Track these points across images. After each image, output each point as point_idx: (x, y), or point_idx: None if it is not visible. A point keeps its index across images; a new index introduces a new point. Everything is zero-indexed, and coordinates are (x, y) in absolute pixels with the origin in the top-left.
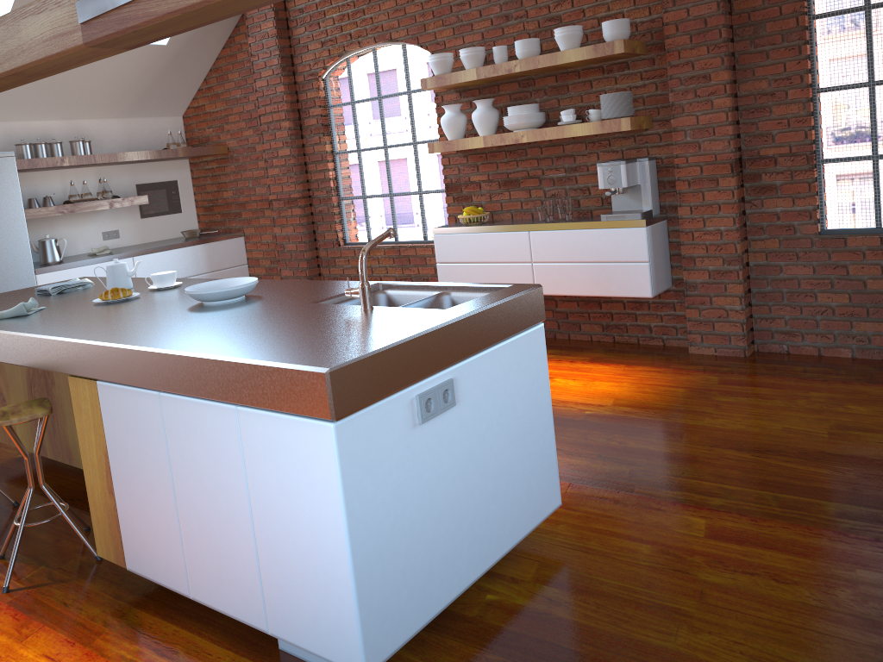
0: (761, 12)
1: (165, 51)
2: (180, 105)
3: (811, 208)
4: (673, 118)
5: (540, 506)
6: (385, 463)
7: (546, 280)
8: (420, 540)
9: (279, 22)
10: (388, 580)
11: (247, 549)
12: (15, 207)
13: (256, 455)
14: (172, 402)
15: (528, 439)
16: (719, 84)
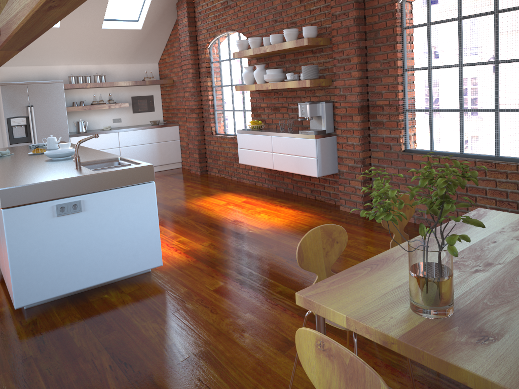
0: (378, 24)
1: (141, 32)
2: (155, 58)
3: (398, 136)
4: (335, 81)
5: (144, 263)
6: (33, 229)
7: (277, 162)
8: (54, 262)
9: (190, 19)
10: (31, 275)
11: (3, 256)
12: (62, 106)
13: None
14: None
15: (137, 232)
16: (354, 64)
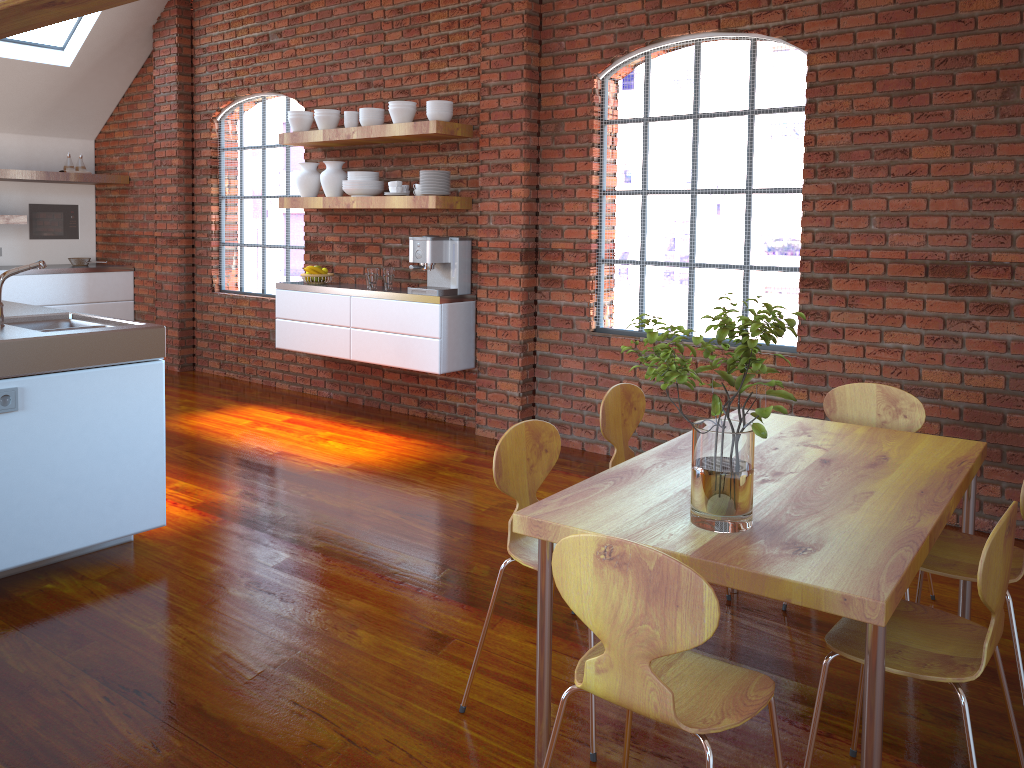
0: (562, 111)
1: (69, 73)
2: (91, 129)
3: (587, 304)
4: (481, 202)
5: (132, 520)
6: None
7: (360, 346)
8: None
9: (182, 59)
10: None
11: None
12: None
13: None
14: None
15: (123, 458)
16: (517, 175)
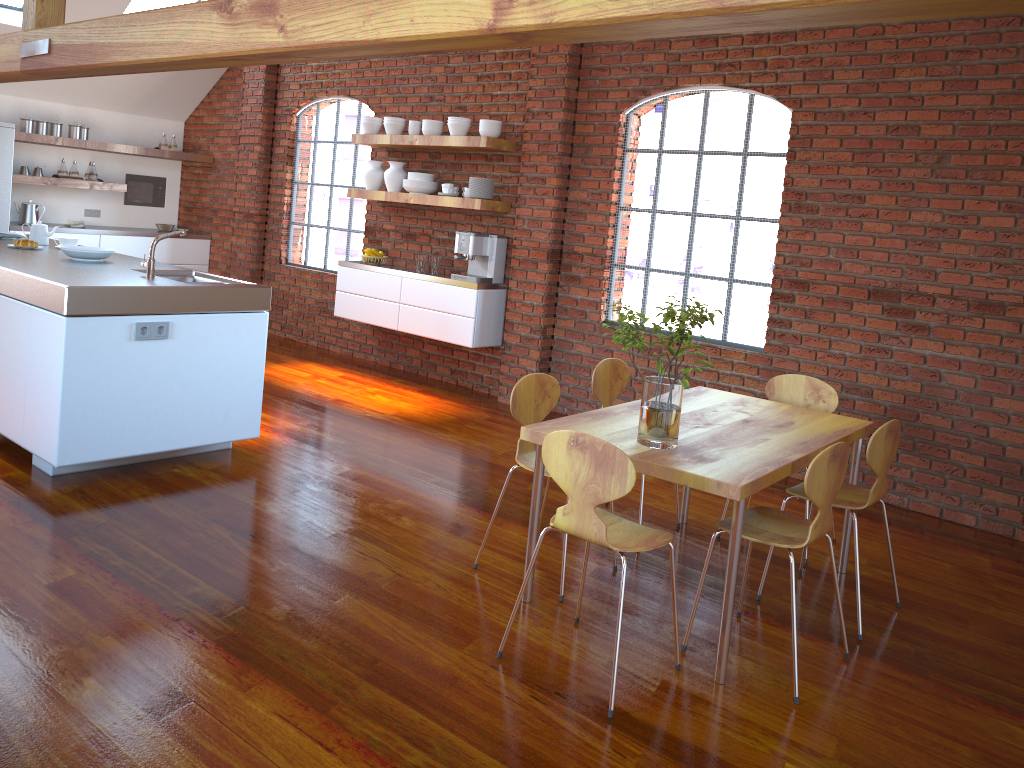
0: (592, 138)
1: None
2: (183, 112)
3: (599, 300)
4: (518, 207)
5: (236, 430)
6: (100, 353)
7: (406, 320)
8: (118, 407)
9: None
10: (87, 420)
11: (22, 394)
12: (5, 170)
13: (34, 335)
14: (5, 302)
15: (234, 382)
16: (550, 188)
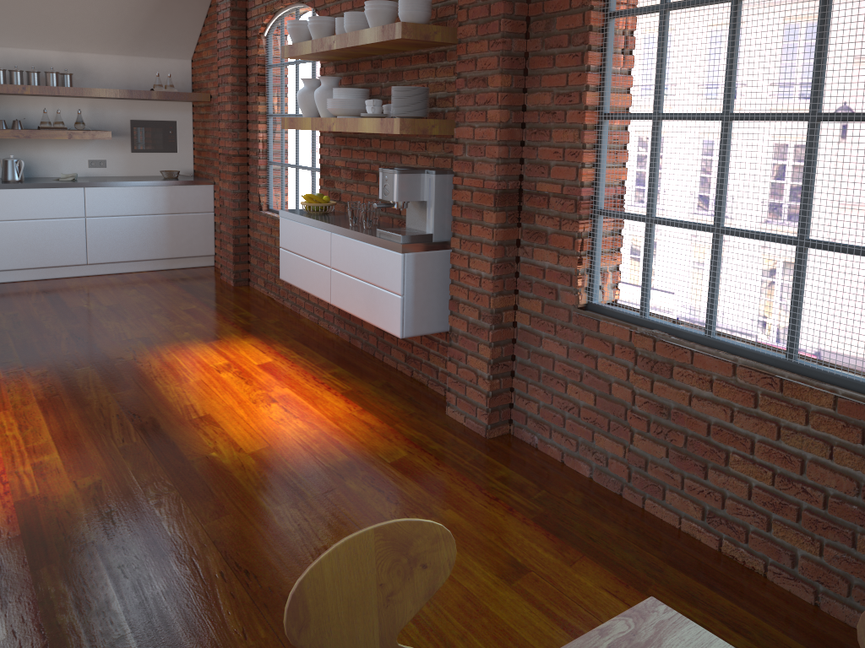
0: (554, 2)
1: None
2: (185, 49)
3: (574, 271)
4: (457, 127)
5: None
6: None
7: (338, 291)
8: None
9: None
10: None
11: None
12: None
13: None
14: None
15: None
16: (494, 92)
